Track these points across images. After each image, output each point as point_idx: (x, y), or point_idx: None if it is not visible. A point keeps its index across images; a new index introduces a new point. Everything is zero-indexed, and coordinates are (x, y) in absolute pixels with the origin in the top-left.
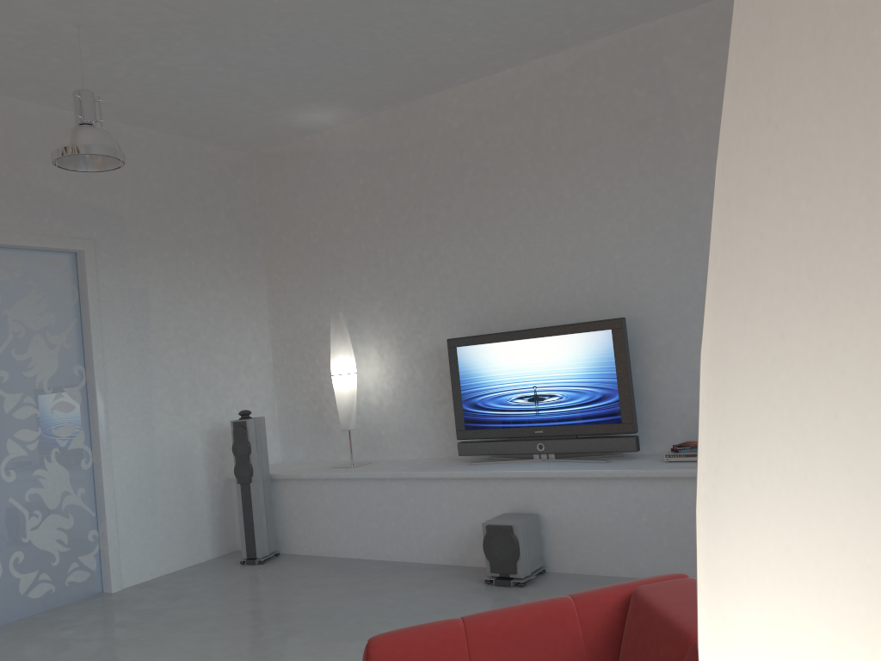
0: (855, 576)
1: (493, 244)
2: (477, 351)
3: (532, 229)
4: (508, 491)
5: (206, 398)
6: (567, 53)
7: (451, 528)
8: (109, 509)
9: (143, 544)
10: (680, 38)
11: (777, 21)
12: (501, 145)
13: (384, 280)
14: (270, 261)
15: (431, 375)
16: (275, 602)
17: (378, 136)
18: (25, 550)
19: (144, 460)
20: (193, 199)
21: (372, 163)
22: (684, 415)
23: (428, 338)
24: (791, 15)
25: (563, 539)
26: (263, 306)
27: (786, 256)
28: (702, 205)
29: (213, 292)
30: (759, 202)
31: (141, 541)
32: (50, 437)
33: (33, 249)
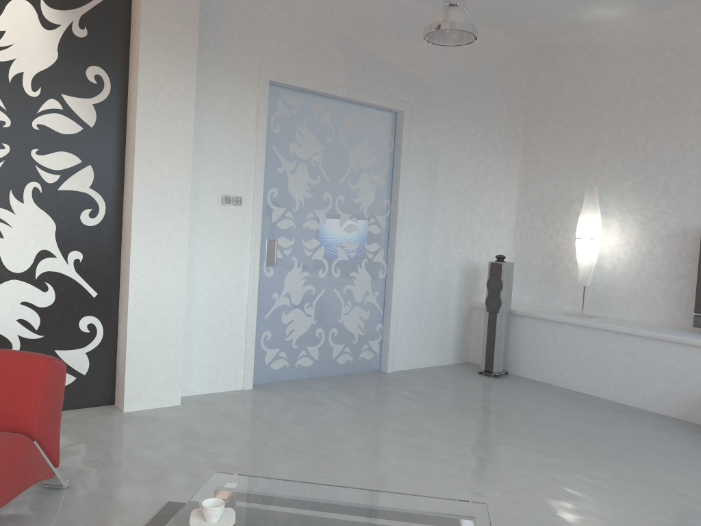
0: None
1: None
2: None
3: None
4: None
5: (466, 240)
6: None
7: (681, 387)
8: (393, 311)
9: (410, 342)
10: None
11: None
12: None
13: (638, 163)
14: (528, 136)
15: (671, 252)
16: (525, 410)
17: (658, 33)
18: (338, 328)
19: (419, 279)
20: (480, 78)
21: (646, 57)
22: None
23: (675, 220)
24: None
25: None
26: (515, 173)
27: None
28: None
29: (483, 156)
30: None
31: (409, 340)
32: (363, 250)
33: (370, 106)
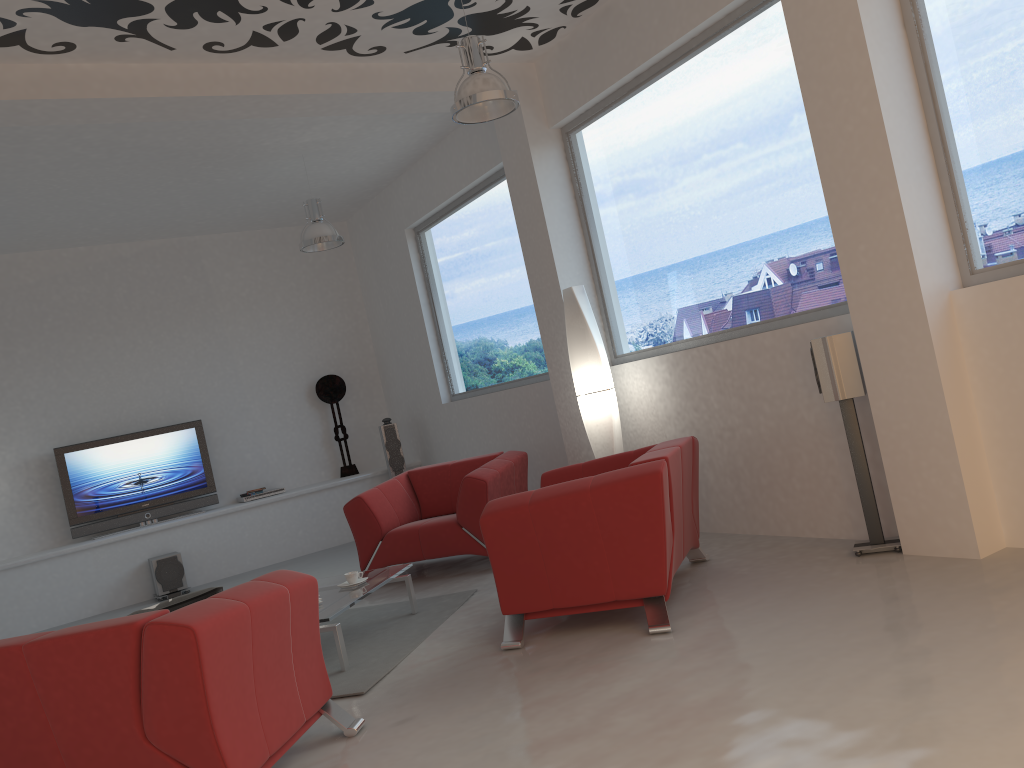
0: (586, 357)
1: (77, 375)
2: (85, 454)
3: (113, 363)
4: (147, 543)
5: None
6: (131, 244)
7: (98, 585)
8: None
9: None
10: (212, 250)
11: (574, 327)
12: (78, 301)
13: None
14: None
15: (19, 484)
16: None
17: None
18: None
19: None
20: None
21: None
22: (236, 478)
23: (14, 453)
24: (576, 327)
25: (194, 563)
26: None
27: (578, 341)
28: (235, 350)
29: None
30: (574, 338)
31: None
32: None
33: None
